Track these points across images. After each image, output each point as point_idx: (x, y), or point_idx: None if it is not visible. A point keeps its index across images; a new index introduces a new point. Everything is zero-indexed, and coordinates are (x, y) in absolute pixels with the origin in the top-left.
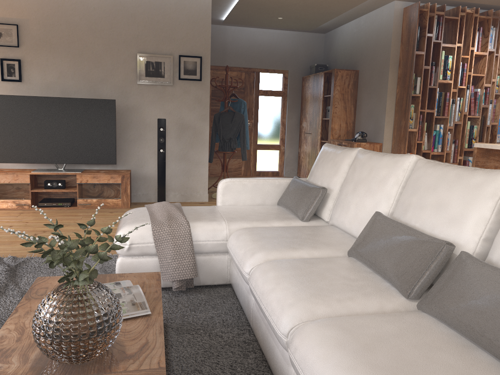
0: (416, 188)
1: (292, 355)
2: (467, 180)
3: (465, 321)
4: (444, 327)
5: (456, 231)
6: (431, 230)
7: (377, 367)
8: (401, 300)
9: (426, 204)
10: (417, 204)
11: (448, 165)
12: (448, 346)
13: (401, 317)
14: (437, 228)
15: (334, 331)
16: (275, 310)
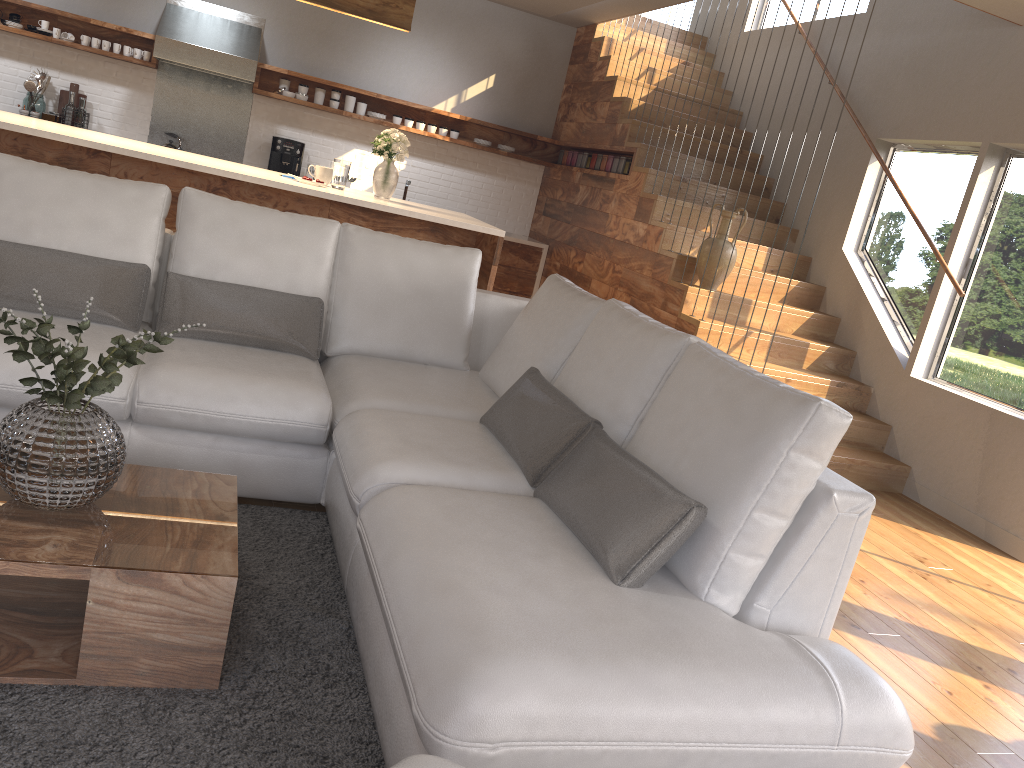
0: (29, 199)
1: (166, 406)
2: (118, 194)
3: (232, 329)
4: (207, 342)
5: (132, 252)
6: (95, 253)
7: (259, 374)
8: (134, 334)
9: (67, 222)
10: (47, 222)
11: (65, 169)
12: (238, 351)
13: (177, 344)
14: (102, 250)
15: (192, 368)
16: (80, 381)
